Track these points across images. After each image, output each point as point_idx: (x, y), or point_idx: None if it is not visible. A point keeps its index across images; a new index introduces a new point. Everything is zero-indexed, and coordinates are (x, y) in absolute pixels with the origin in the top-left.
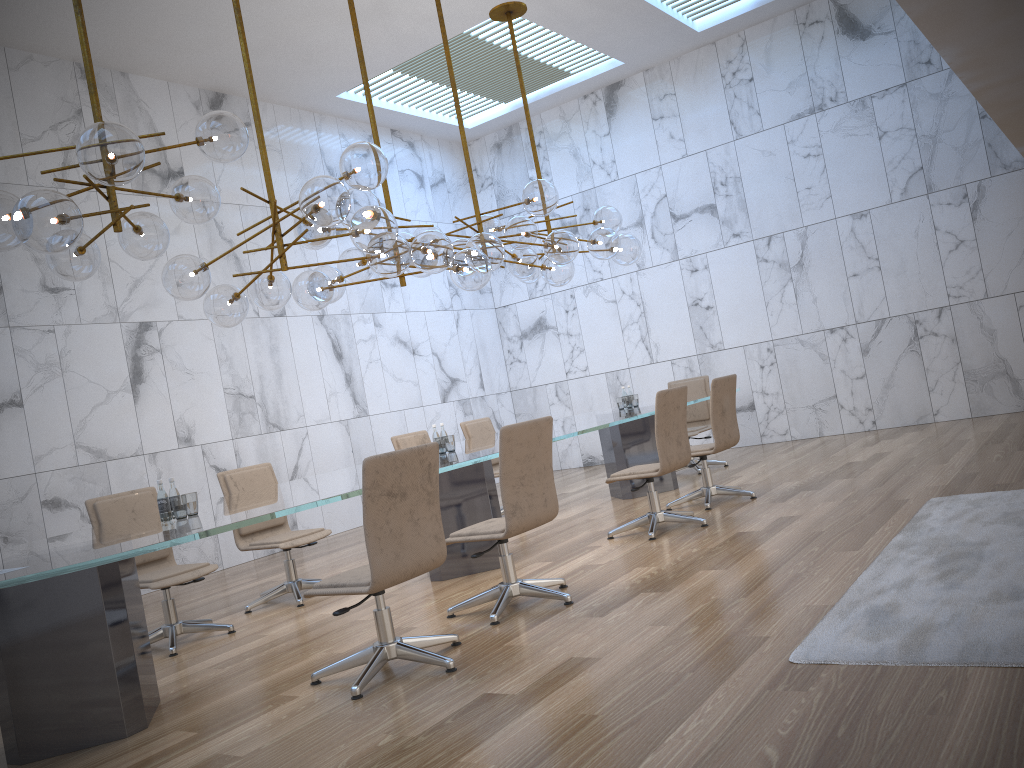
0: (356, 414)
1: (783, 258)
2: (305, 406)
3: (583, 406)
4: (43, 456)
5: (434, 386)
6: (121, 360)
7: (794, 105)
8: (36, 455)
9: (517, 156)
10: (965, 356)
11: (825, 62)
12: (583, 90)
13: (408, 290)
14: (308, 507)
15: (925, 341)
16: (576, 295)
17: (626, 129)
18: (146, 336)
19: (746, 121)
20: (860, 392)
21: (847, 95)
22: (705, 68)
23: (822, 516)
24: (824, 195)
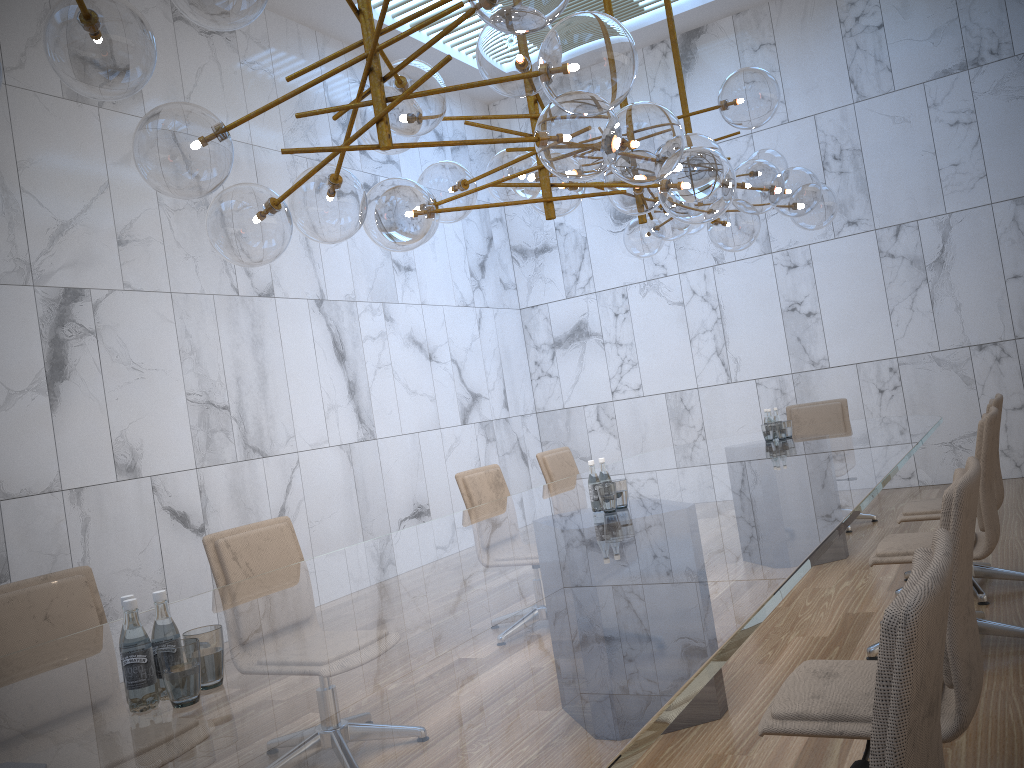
0: (361, 436)
1: (916, 253)
2: (296, 423)
3: (633, 434)
4: None
5: (453, 403)
6: (33, 343)
7: (939, 59)
8: None
9: None
10: None
11: (985, 4)
12: (653, 36)
13: (424, 277)
14: (649, 742)
15: None
16: (630, 295)
17: (706, 87)
18: (74, 309)
19: (871, 79)
20: (1018, 427)
21: (1014, 47)
22: (818, 11)
23: None
24: (977, 174)
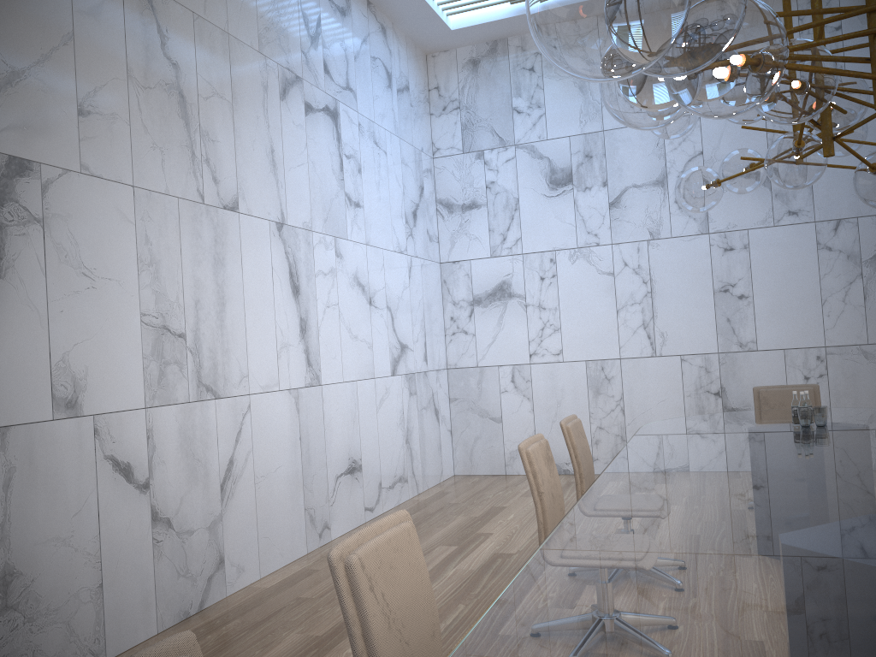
0: (308, 381)
1: (853, 248)
2: (250, 361)
3: (548, 399)
4: None
5: (386, 352)
6: None
7: None
8: None
9: (499, 79)
10: None
11: None
12: None
13: (370, 216)
14: None
15: None
16: (558, 260)
17: None
18: (18, 186)
19: None
20: None
21: None
22: (777, 6)
23: None
24: None
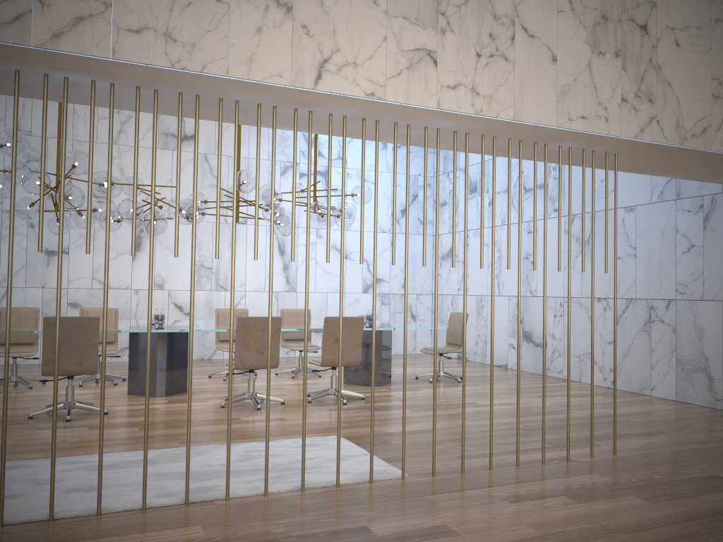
0: (286, 289)
1: (579, 234)
2: (247, 279)
3: None
4: (73, 280)
5: (358, 281)
6: (129, 237)
7: None
8: (70, 279)
9: None
10: (680, 346)
11: None
12: None
13: None
14: None
15: (655, 325)
16: (469, 235)
17: None
18: None
19: None
20: (608, 354)
21: None
22: None
23: (283, 424)
24: (610, 188)
